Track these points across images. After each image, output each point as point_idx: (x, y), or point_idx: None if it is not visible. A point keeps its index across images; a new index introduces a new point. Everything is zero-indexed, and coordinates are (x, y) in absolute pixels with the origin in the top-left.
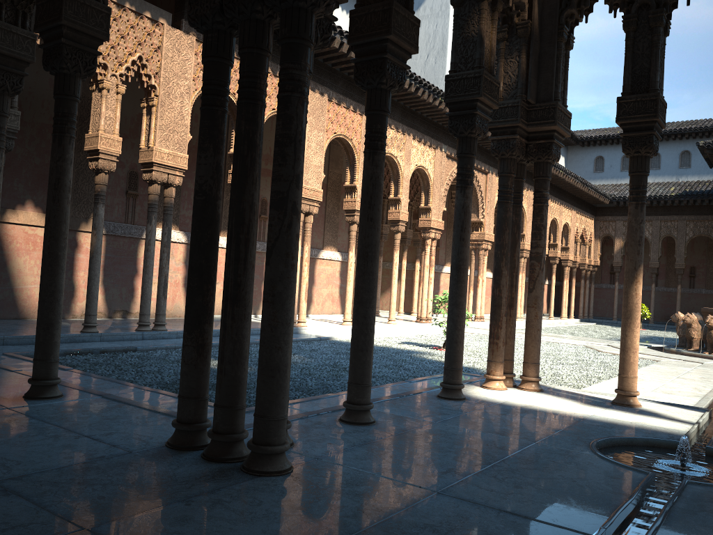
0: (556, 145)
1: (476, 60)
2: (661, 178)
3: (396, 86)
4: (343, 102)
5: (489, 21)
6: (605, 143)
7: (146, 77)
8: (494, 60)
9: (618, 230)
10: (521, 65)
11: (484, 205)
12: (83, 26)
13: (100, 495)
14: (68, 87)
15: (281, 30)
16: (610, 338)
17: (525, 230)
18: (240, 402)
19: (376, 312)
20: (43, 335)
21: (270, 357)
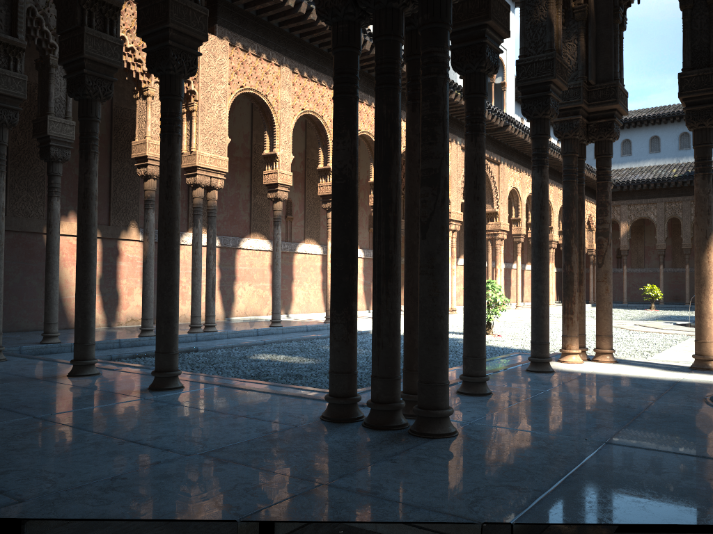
0: (616, 124)
1: (547, 44)
2: (662, 161)
3: (493, 70)
4: (365, 100)
5: (554, 5)
6: None
7: (186, 83)
8: (561, 44)
9: (623, 214)
10: (580, 48)
11: (498, 195)
12: (186, 28)
13: (307, 459)
14: (174, 87)
15: (423, 17)
16: (631, 319)
17: None
18: (398, 373)
19: None
20: (164, 328)
21: (433, 326)
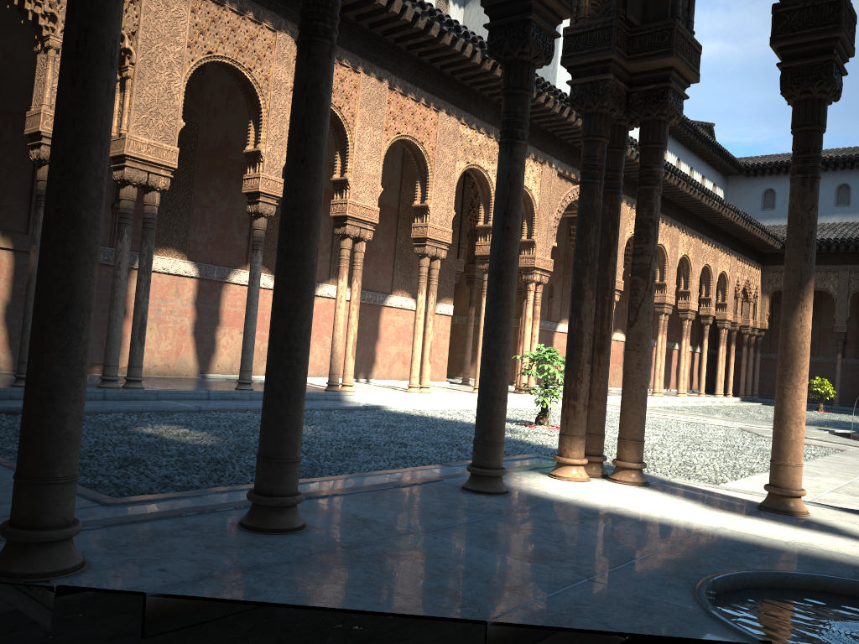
0: (675, 94)
1: None
2: (851, 217)
3: None
4: (411, 93)
5: None
6: (777, 173)
7: None
8: None
9: None
10: None
11: None
12: None
13: None
14: None
15: None
16: None
17: (666, 278)
18: None
19: (465, 380)
20: None
21: None
